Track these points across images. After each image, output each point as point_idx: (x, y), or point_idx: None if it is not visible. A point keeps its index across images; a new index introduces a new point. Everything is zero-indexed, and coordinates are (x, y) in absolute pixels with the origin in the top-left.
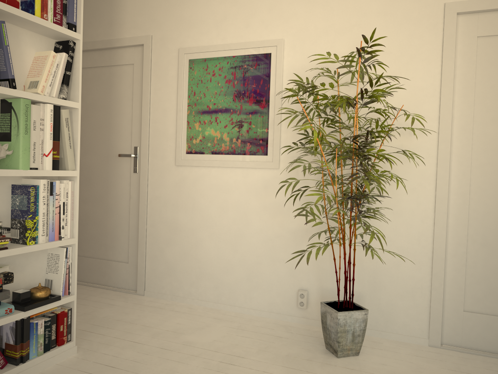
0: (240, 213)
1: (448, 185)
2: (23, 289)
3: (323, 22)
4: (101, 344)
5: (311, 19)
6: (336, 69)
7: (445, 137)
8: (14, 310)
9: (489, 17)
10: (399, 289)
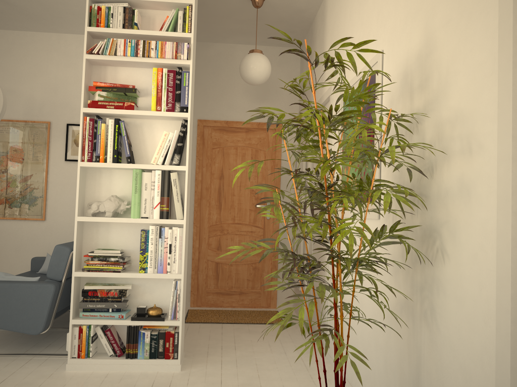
0: None
1: None
2: (152, 306)
3: (404, 11)
4: (203, 373)
5: (397, 12)
6: (412, 71)
7: (504, 150)
8: (125, 317)
9: None
10: None
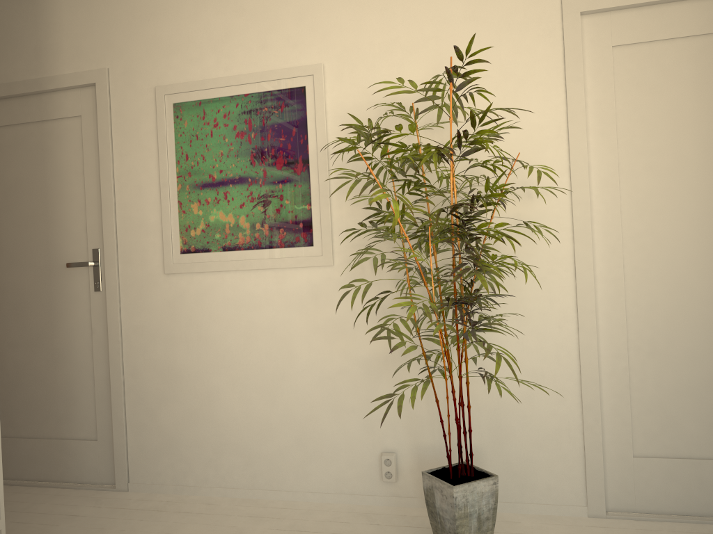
0: (278, 341)
1: (592, 269)
2: None
3: (382, 35)
4: None
5: (362, 31)
6: (408, 106)
7: (581, 198)
8: None
9: (626, 17)
10: (536, 434)
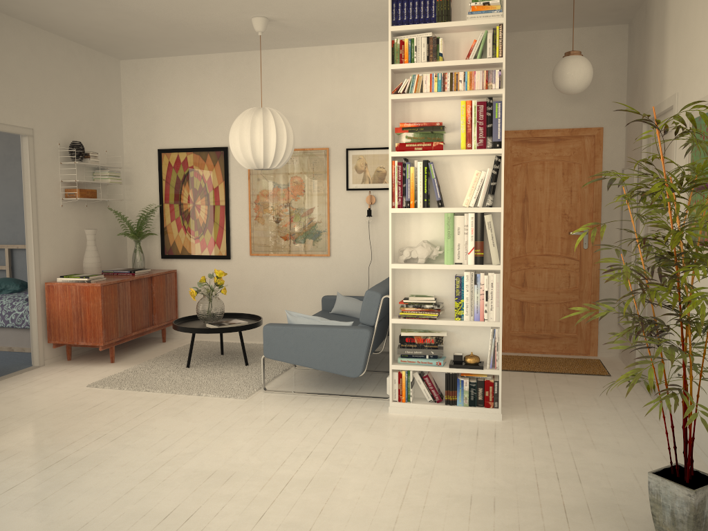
0: None
1: None
2: (467, 354)
3: None
4: (526, 424)
5: None
6: None
7: None
8: (442, 364)
9: None
10: None
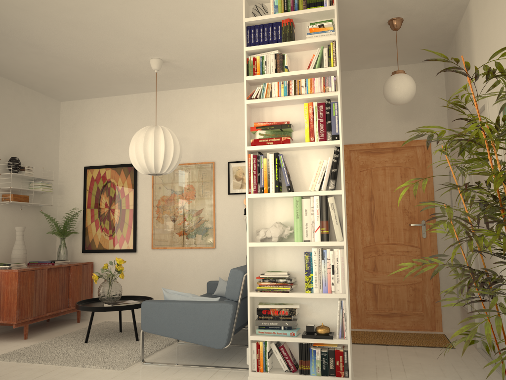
0: None
1: None
2: (319, 325)
3: None
4: None
5: None
6: None
7: None
8: (296, 335)
9: None
10: None
